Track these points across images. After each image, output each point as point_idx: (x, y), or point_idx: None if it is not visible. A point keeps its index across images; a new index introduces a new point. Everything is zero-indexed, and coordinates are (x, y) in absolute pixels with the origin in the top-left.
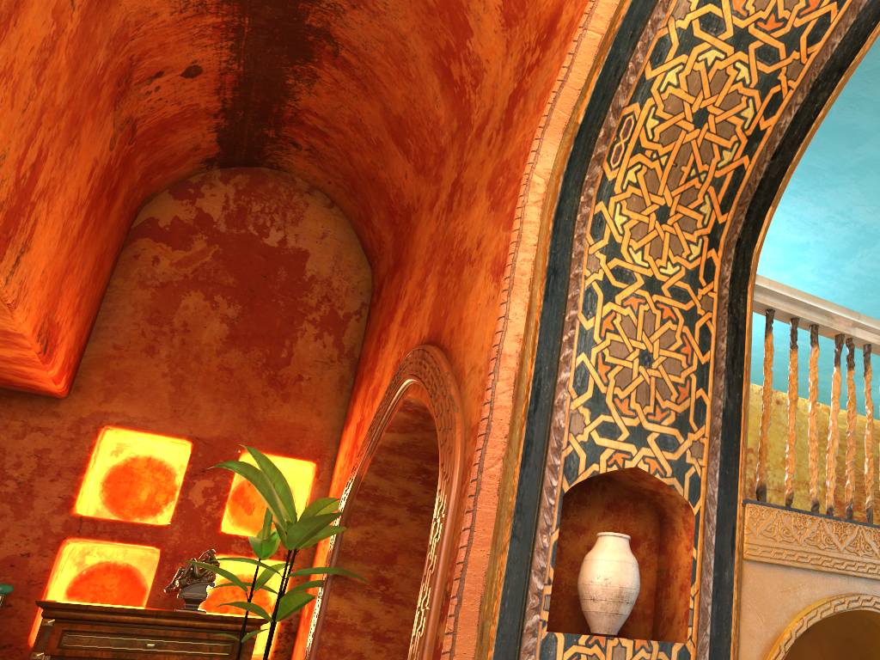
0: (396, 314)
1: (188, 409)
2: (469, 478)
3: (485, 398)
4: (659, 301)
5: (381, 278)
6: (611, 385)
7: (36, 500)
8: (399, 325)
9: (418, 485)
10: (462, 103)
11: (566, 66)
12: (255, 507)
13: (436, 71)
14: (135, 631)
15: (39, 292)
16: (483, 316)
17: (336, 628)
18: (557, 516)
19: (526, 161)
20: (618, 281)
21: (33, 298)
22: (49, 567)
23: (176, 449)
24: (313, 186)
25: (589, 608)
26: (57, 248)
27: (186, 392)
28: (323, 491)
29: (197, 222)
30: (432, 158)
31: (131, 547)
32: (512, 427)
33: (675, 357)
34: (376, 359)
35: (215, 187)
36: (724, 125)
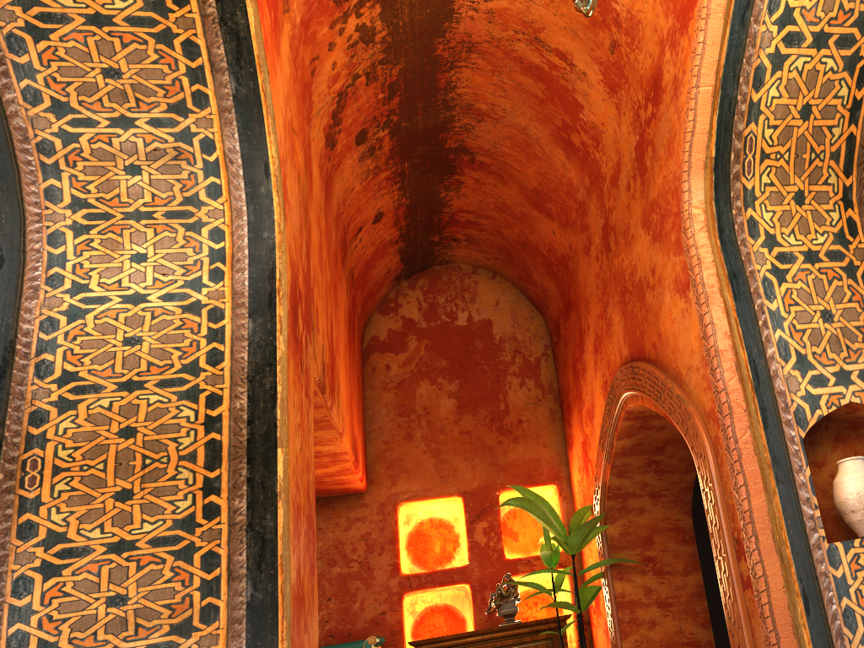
0: (586, 346)
1: (450, 472)
2: (721, 450)
3: (718, 387)
4: (821, 267)
5: (554, 320)
6: (808, 346)
7: (374, 572)
8: (592, 353)
9: (651, 476)
10: (589, 162)
11: (691, 119)
12: (519, 534)
13: (559, 145)
14: (480, 647)
15: (347, 418)
16: (682, 326)
17: (627, 606)
18: (803, 457)
19: (675, 197)
20: (783, 264)
21: (346, 423)
22: (400, 618)
23: (448, 506)
24: (475, 266)
25: (851, 519)
26: (346, 383)
27: (444, 459)
28: (569, 505)
29: (404, 327)
30: (574, 212)
31: (444, 590)
32: (747, 402)
33: (850, 306)
34: (579, 386)
35: (407, 295)
36: (826, 109)
